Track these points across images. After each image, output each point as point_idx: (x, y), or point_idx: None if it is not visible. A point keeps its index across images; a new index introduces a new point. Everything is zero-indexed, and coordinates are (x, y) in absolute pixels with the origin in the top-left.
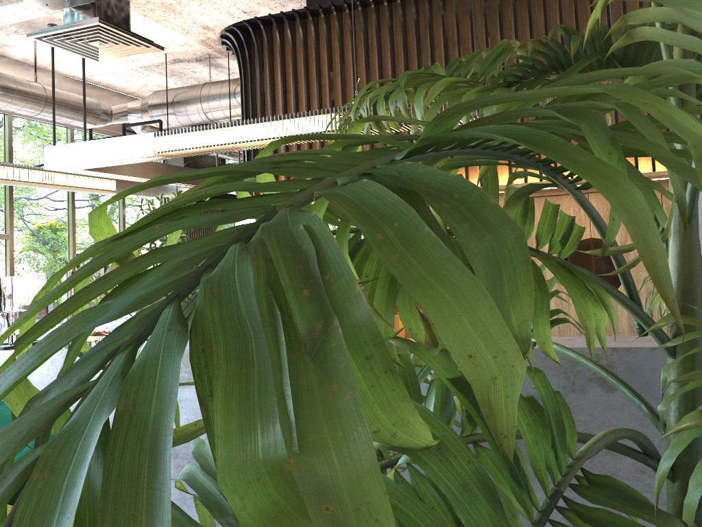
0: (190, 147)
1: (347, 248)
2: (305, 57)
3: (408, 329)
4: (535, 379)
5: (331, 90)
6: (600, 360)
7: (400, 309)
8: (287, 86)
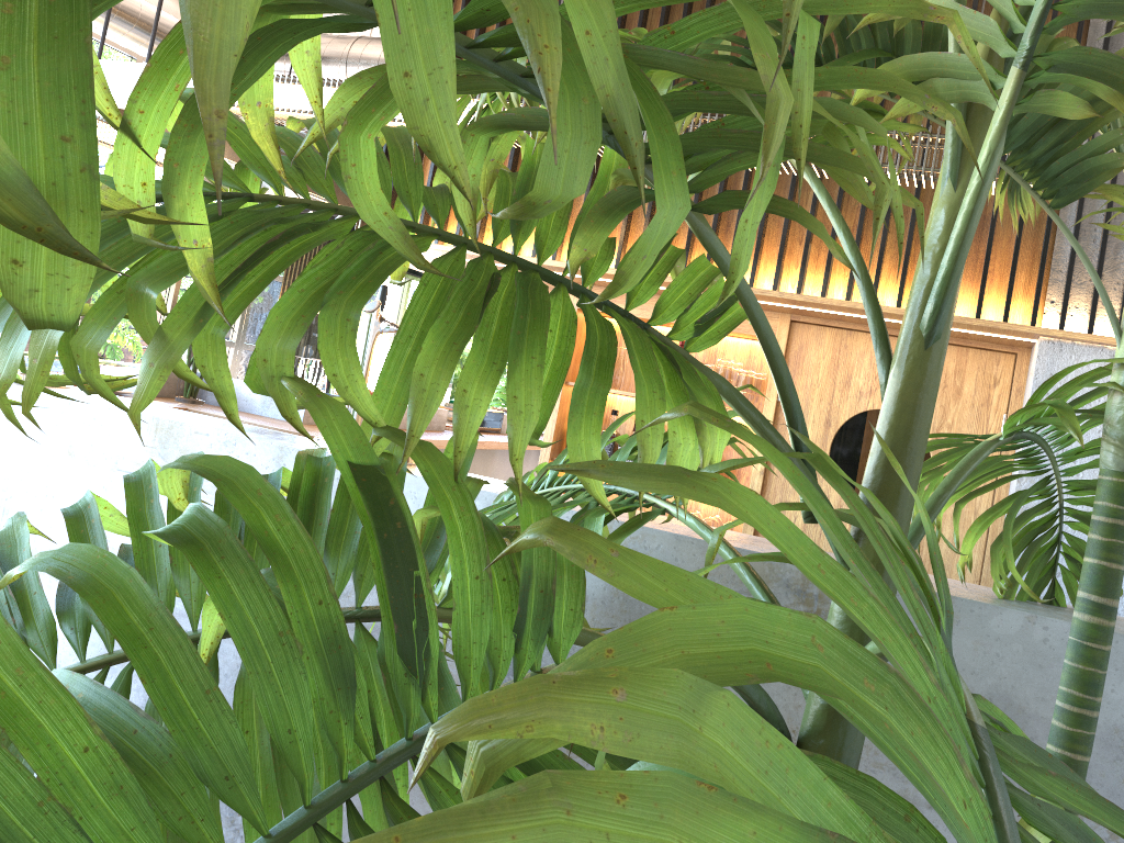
0: None
1: (199, 178)
2: None
3: (333, 374)
4: (531, 513)
5: None
6: (808, 585)
7: (323, 335)
8: None
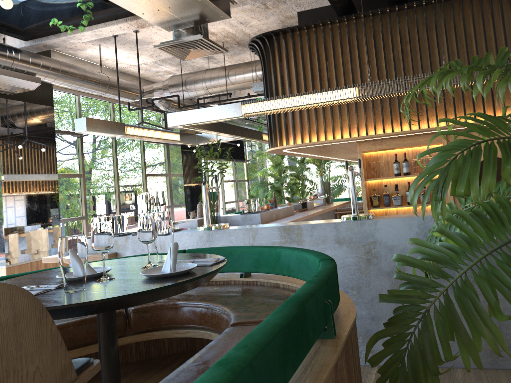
0: (265, 110)
1: None
2: (310, 53)
3: None
4: None
5: (328, 72)
6: None
7: None
8: (298, 71)
